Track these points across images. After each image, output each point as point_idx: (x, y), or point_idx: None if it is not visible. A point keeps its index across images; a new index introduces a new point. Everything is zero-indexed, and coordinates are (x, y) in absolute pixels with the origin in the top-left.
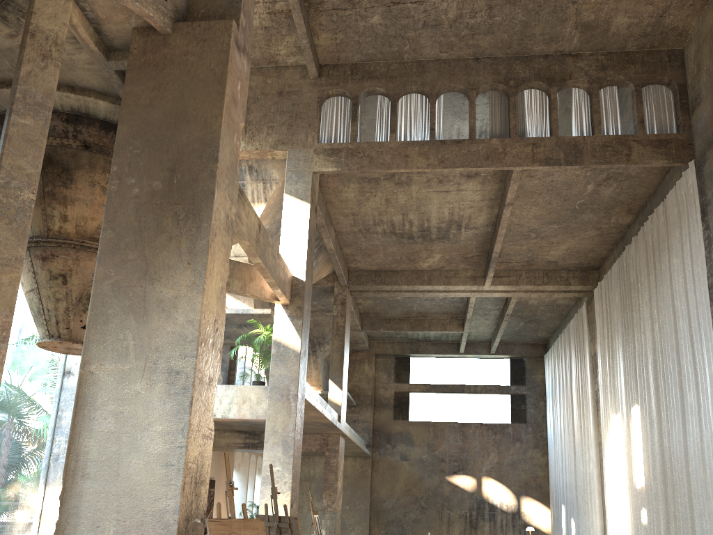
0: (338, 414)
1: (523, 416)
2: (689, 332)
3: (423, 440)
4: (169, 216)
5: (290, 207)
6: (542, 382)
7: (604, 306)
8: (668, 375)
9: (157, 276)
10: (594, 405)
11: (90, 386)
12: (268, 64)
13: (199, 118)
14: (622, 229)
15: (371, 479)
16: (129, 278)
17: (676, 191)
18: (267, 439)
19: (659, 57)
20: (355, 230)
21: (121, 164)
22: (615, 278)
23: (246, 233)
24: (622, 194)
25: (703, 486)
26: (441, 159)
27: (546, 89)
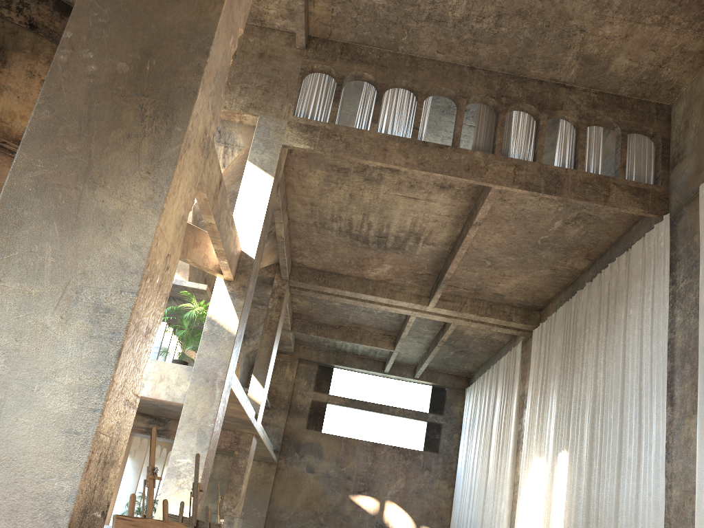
0: (256, 412)
1: (436, 446)
2: (639, 385)
3: (333, 454)
4: (132, 109)
5: (251, 177)
6: (459, 415)
7: (542, 348)
8: (607, 425)
9: (102, 180)
10: (515, 444)
11: None
12: (253, 22)
13: None
14: (575, 274)
15: (272, 487)
16: (62, 176)
17: (644, 242)
18: (181, 425)
19: (647, 108)
20: (310, 222)
21: (78, 32)
22: (560, 321)
23: (206, 184)
24: (586, 238)
25: None
26: (420, 161)
27: (536, 114)
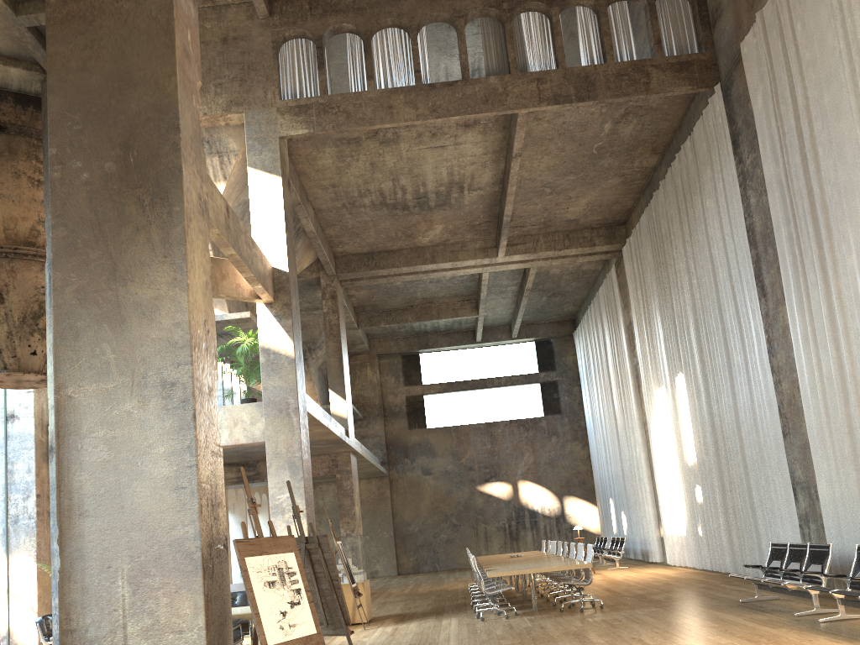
0: (345, 428)
1: (556, 407)
2: (730, 283)
3: (446, 449)
4: (132, 203)
5: (257, 184)
6: (574, 365)
7: (635, 267)
8: (712, 334)
9: (129, 275)
10: (635, 381)
11: (70, 412)
12: (203, 3)
13: (148, 79)
14: (648, 173)
15: (391, 501)
16: (96, 282)
17: (703, 122)
18: (269, 463)
19: None
20: (338, 206)
21: (61, 145)
22: (645, 231)
23: (214, 219)
24: (644, 131)
25: (757, 450)
26: (432, 108)
27: (546, 10)
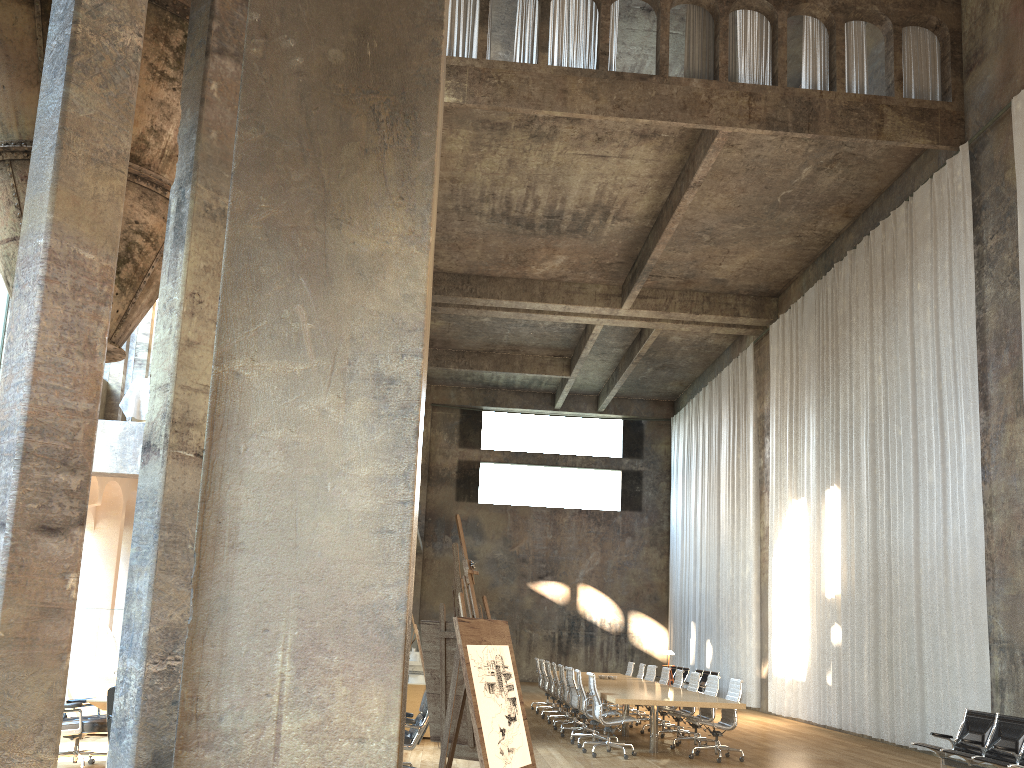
0: None
1: (637, 502)
2: (938, 386)
3: (498, 532)
4: (361, 114)
5: None
6: (665, 455)
7: (786, 349)
8: (895, 445)
9: (346, 215)
10: (758, 486)
11: (234, 396)
12: None
13: None
14: (829, 240)
15: (421, 586)
16: (295, 216)
17: (932, 186)
18: None
19: None
20: (449, 207)
21: (267, 11)
22: (811, 309)
23: None
24: (846, 187)
25: (943, 593)
26: (616, 103)
27: (771, 13)
